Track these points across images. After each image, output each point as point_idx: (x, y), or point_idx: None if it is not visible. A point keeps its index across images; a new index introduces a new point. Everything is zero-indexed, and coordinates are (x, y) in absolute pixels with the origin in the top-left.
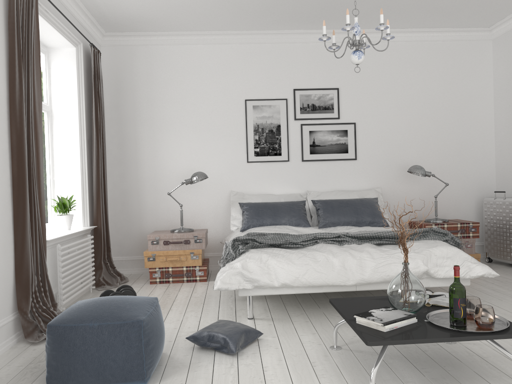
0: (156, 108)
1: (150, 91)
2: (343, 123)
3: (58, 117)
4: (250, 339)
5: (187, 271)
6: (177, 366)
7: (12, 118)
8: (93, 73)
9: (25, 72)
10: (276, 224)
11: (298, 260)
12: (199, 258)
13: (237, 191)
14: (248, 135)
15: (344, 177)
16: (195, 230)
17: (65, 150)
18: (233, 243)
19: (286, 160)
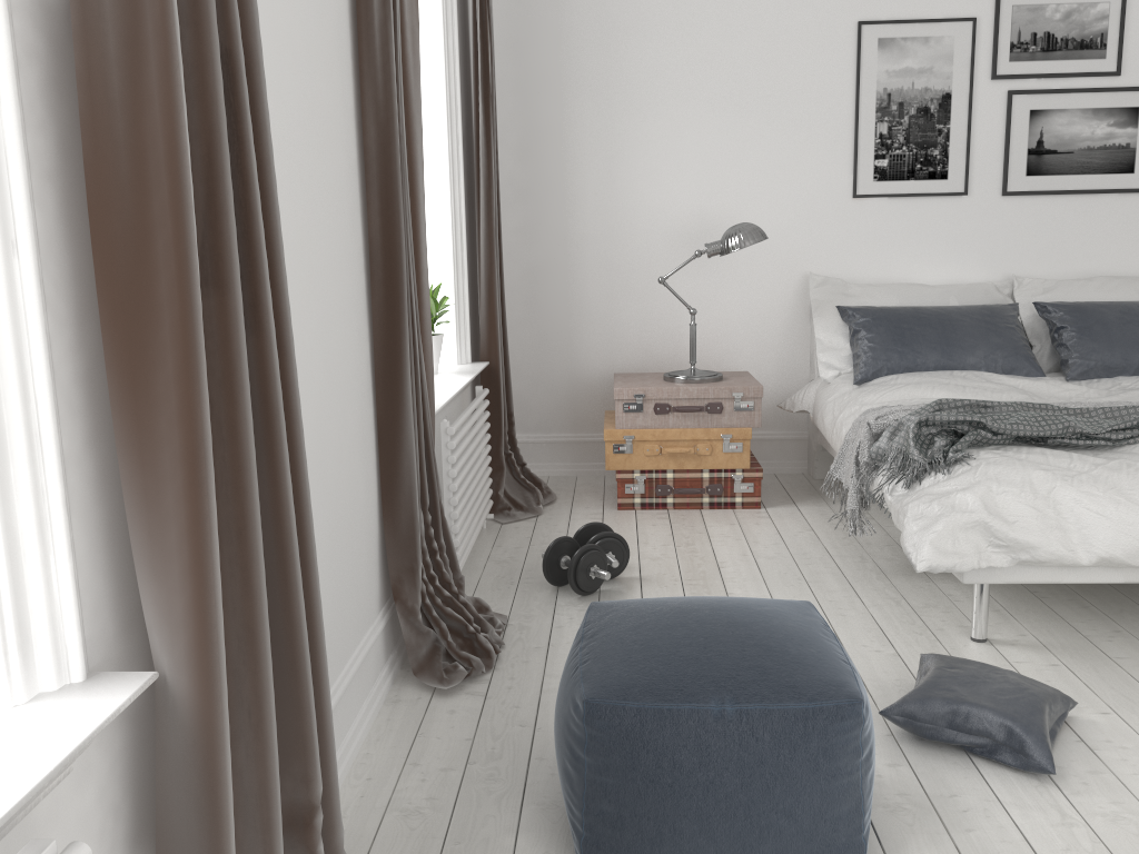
0: (618, 49)
1: None
2: (1130, 89)
3: None
4: (1055, 723)
5: (711, 482)
6: (898, 805)
7: (365, 73)
8: None
9: None
10: (952, 367)
11: None
12: (745, 451)
13: (822, 274)
14: (860, 123)
15: (1116, 239)
16: (724, 377)
17: None
18: (917, 432)
19: (959, 191)
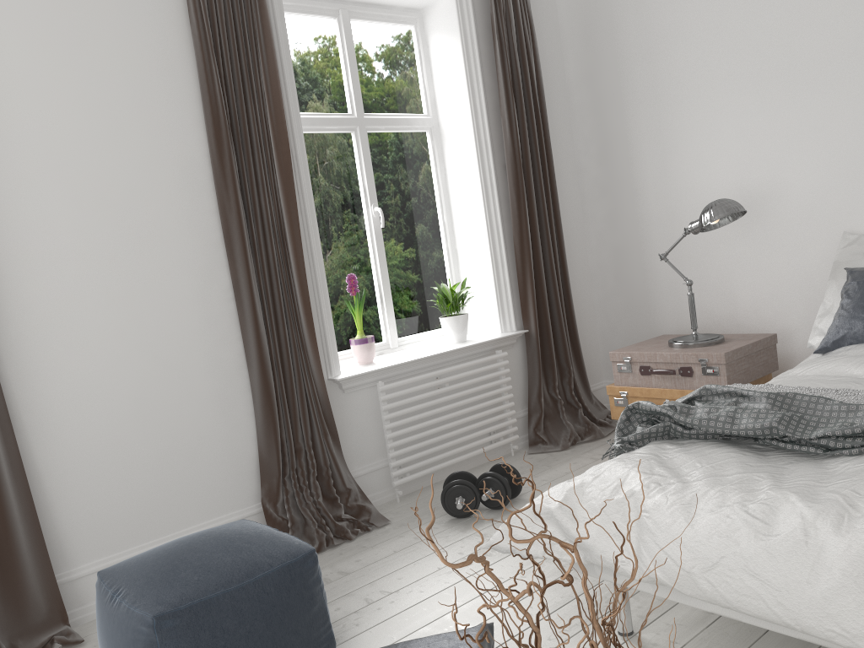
0: (659, 58)
1: (644, 22)
2: None
3: (447, 134)
4: None
5: None
6: None
7: (217, 188)
8: (499, 29)
9: (240, 99)
10: None
11: (710, 514)
12: None
13: None
14: None
15: None
16: (731, 340)
17: (463, 194)
18: (625, 419)
19: None
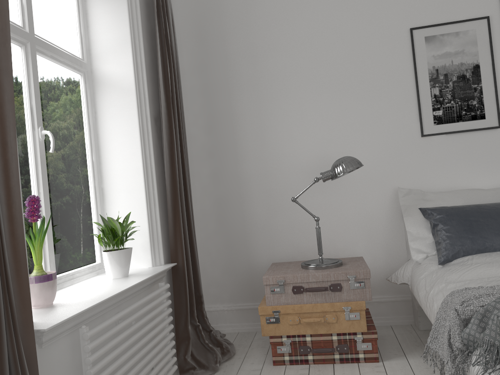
0: (261, 63)
1: (250, 36)
2: None
3: (102, 81)
4: None
5: (339, 343)
6: None
7: None
8: (156, 4)
9: None
10: None
11: None
12: (362, 318)
13: (407, 187)
14: (420, 89)
15: None
16: (344, 262)
17: (117, 136)
18: None
19: (495, 126)
